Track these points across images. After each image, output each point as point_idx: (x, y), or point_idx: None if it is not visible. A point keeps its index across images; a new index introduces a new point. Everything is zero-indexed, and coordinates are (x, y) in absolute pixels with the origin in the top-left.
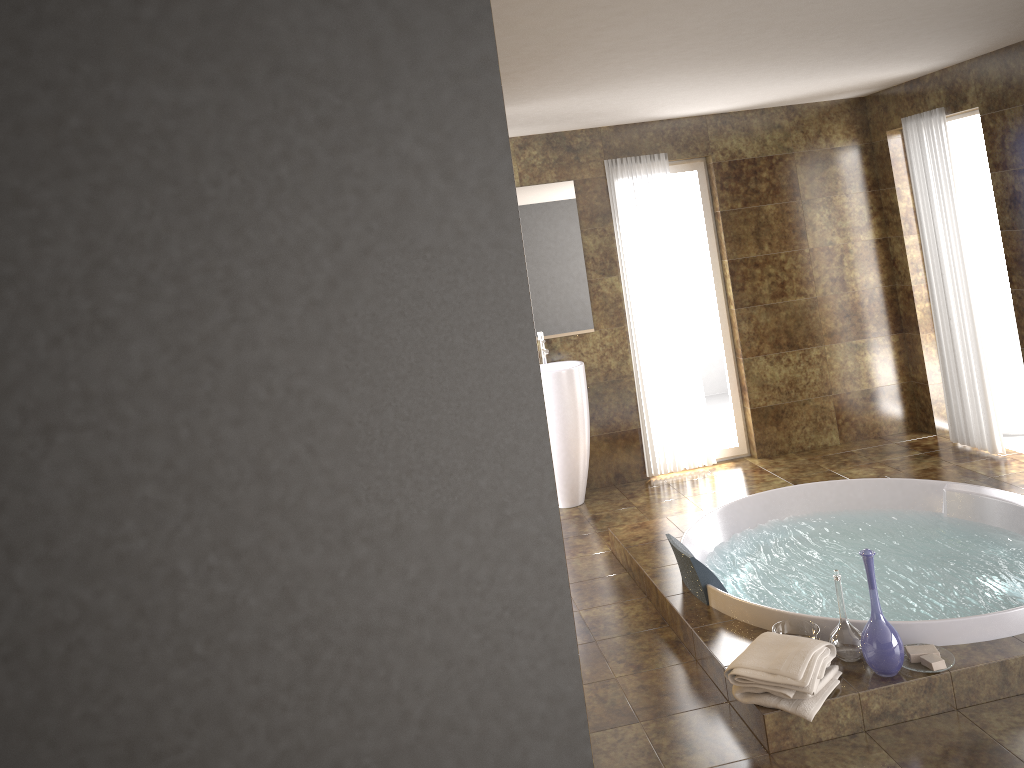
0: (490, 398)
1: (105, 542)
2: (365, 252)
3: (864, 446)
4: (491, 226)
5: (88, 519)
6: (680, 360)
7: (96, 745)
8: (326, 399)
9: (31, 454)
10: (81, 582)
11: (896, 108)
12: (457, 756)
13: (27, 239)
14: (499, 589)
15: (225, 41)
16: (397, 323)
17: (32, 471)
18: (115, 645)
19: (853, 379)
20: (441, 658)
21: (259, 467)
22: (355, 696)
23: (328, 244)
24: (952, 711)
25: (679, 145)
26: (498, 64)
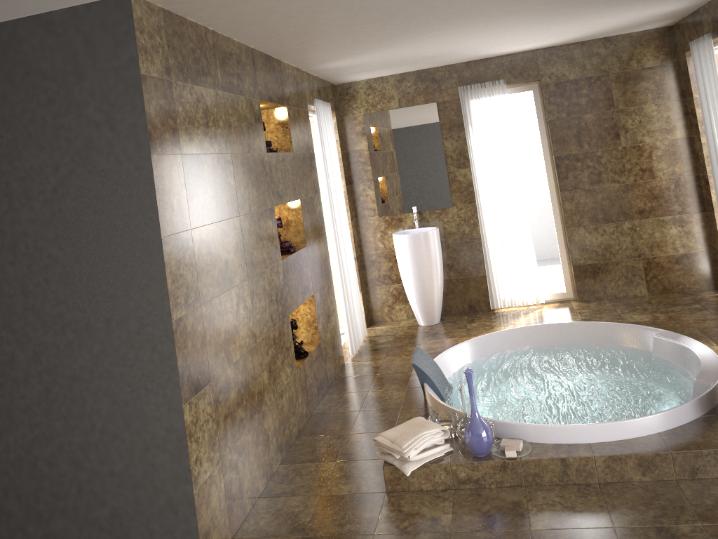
0: (135, 256)
1: None
2: (71, 173)
3: (664, 298)
4: (135, 157)
5: None
6: (516, 228)
7: None
8: (53, 253)
9: None
10: None
11: (688, 34)
12: (119, 453)
13: None
14: (140, 364)
15: (3, 59)
16: (87, 212)
17: None
18: None
19: (660, 247)
20: (110, 398)
21: (23, 287)
22: (69, 412)
23: (53, 168)
24: (521, 487)
25: (515, 73)
26: (139, 60)
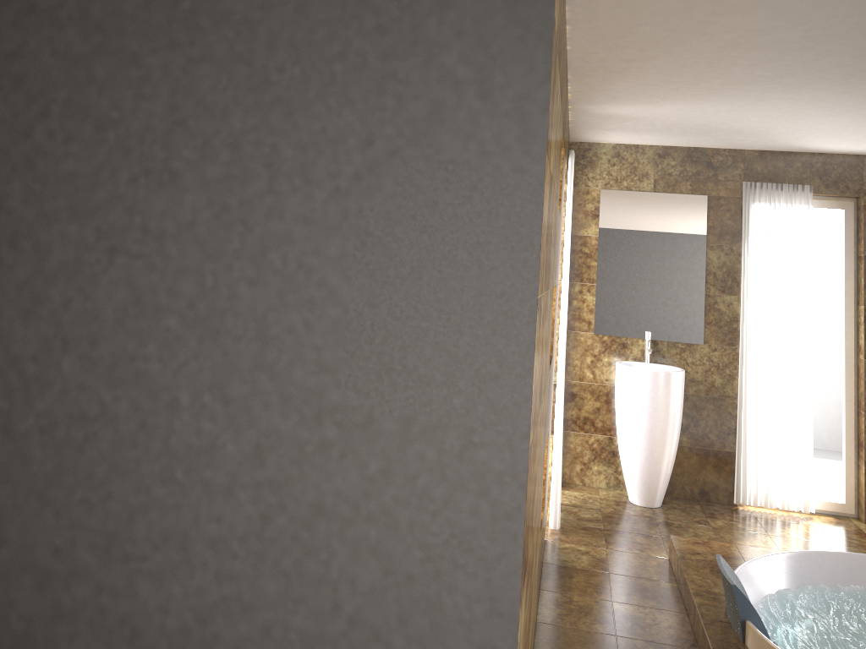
0: (481, 320)
1: (131, 357)
2: (392, 153)
3: None
4: (516, 151)
5: (123, 334)
6: (791, 396)
7: (86, 528)
8: (330, 281)
9: (96, 268)
10: (106, 385)
11: None
12: None
13: (132, 93)
14: (451, 514)
15: None
16: (407, 226)
17: (94, 282)
18: (118, 448)
19: None
20: (381, 563)
21: (261, 328)
22: (296, 569)
23: (361, 140)
24: None
25: (828, 180)
26: None
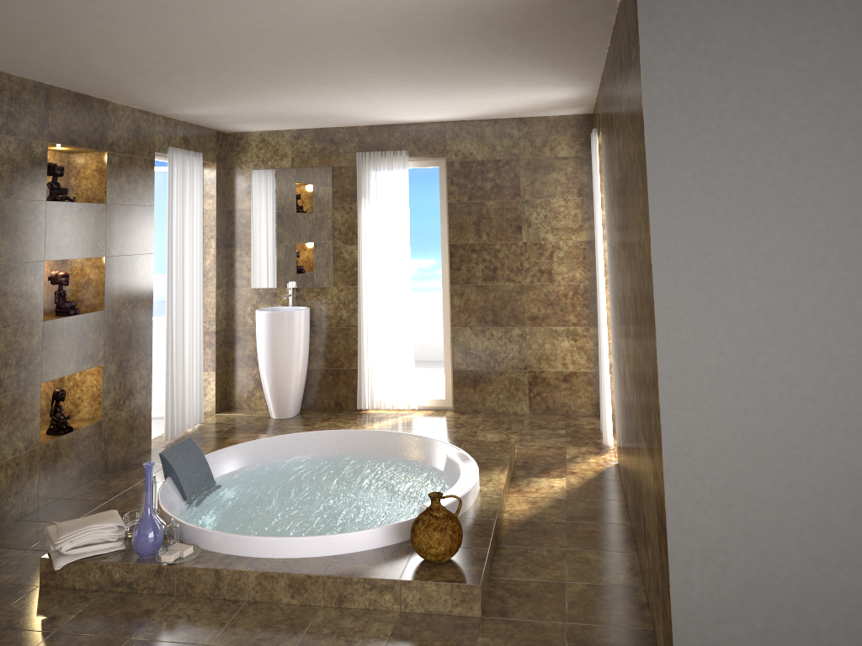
0: None
1: None
2: None
3: (540, 419)
4: None
5: None
6: (398, 320)
7: None
8: None
9: None
10: None
11: (595, 126)
12: None
13: None
14: None
15: None
16: None
17: None
18: None
19: (549, 360)
20: None
21: None
22: None
23: None
24: (171, 596)
25: (420, 145)
26: None
